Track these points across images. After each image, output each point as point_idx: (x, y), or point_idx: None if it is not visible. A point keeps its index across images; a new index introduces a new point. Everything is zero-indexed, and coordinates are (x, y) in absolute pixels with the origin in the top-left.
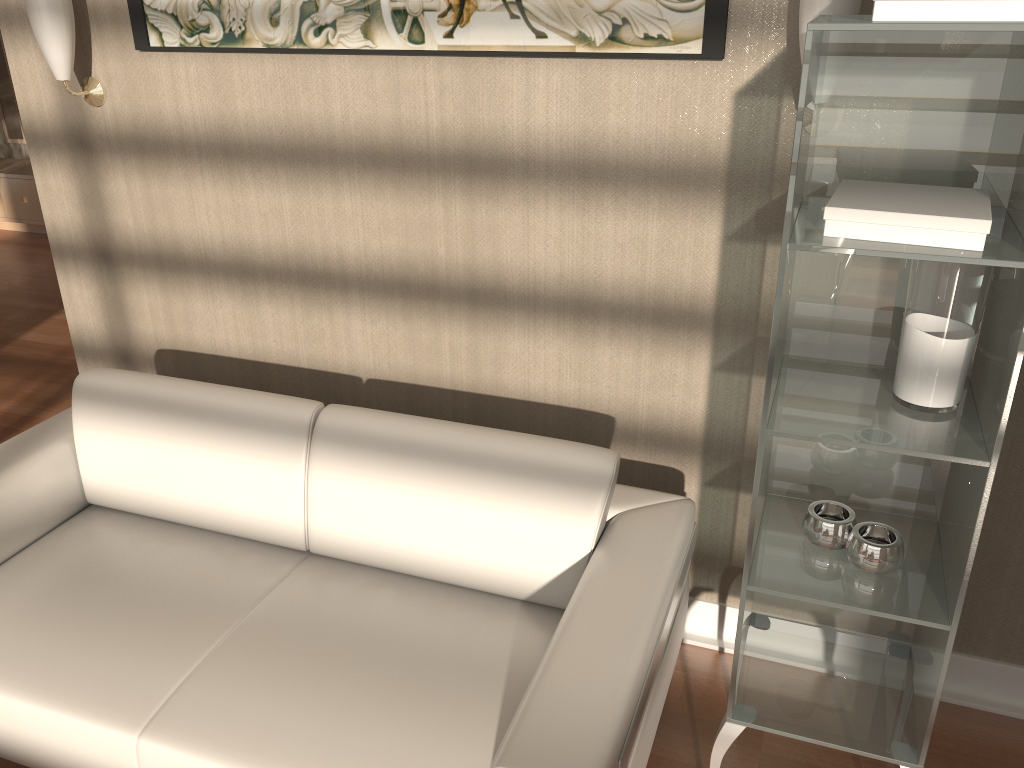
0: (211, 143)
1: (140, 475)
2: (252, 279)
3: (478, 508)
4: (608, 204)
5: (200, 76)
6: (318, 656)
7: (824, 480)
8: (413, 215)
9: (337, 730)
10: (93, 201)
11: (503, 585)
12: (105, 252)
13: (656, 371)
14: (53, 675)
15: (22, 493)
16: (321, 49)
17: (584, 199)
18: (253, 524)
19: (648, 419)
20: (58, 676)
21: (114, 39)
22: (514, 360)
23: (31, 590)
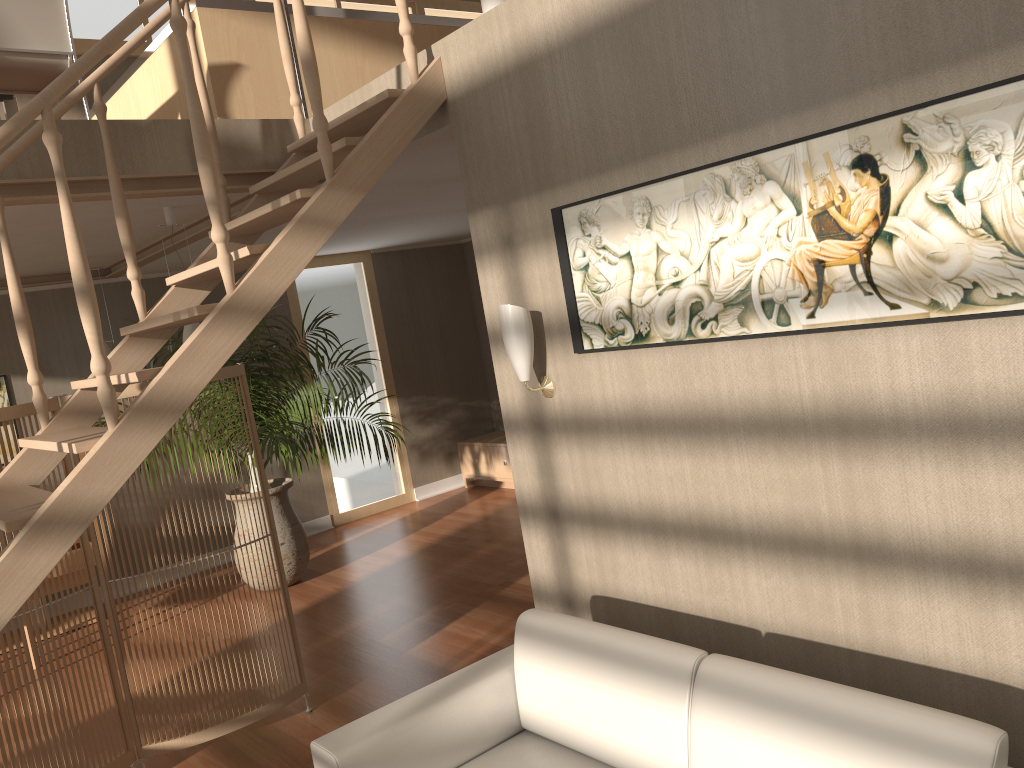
0: (628, 420)
1: (559, 706)
2: (663, 534)
3: None
4: (986, 459)
5: (619, 368)
6: None
7: None
8: (795, 475)
9: None
10: (546, 470)
11: None
12: (554, 511)
13: None
14: None
15: (470, 711)
16: (706, 338)
17: (960, 454)
18: (645, 764)
19: None
20: None
21: (560, 346)
22: (908, 620)
23: None
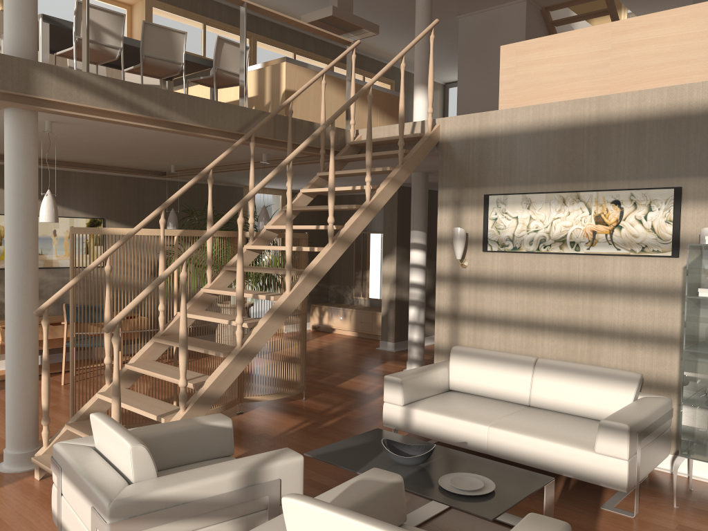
0: (502, 279)
1: (471, 378)
2: (508, 325)
3: (592, 388)
4: (640, 301)
5: (502, 259)
6: (539, 420)
7: None
8: (570, 304)
9: (548, 431)
10: (455, 298)
11: (599, 415)
12: (455, 315)
13: (658, 359)
14: (459, 414)
15: (436, 377)
16: (545, 252)
17: (632, 299)
18: (510, 395)
19: (656, 378)
20: (460, 414)
21: (475, 248)
22: (604, 355)
23: (443, 401)
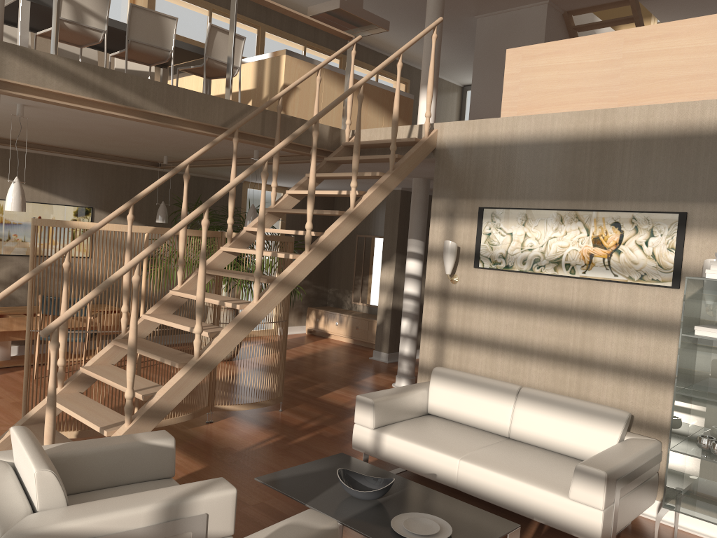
0: (492, 299)
1: (451, 403)
2: (496, 348)
3: (576, 424)
4: (635, 332)
5: (493, 277)
6: (515, 456)
7: (710, 434)
8: (562, 330)
9: (523, 469)
10: (442, 314)
11: (582, 455)
12: (441, 333)
13: (651, 397)
14: (431, 443)
15: (413, 399)
16: (538, 273)
17: (627, 330)
18: (490, 424)
19: (647, 417)
20: (432, 443)
21: (466, 263)
22: (594, 388)
23: (417, 426)
